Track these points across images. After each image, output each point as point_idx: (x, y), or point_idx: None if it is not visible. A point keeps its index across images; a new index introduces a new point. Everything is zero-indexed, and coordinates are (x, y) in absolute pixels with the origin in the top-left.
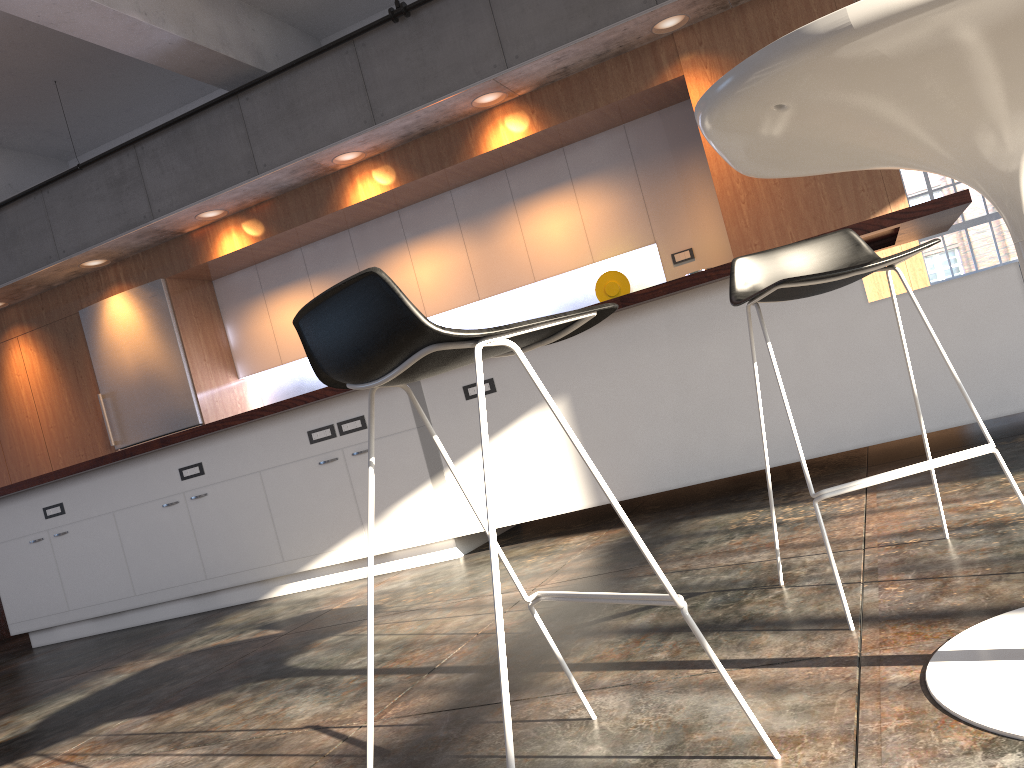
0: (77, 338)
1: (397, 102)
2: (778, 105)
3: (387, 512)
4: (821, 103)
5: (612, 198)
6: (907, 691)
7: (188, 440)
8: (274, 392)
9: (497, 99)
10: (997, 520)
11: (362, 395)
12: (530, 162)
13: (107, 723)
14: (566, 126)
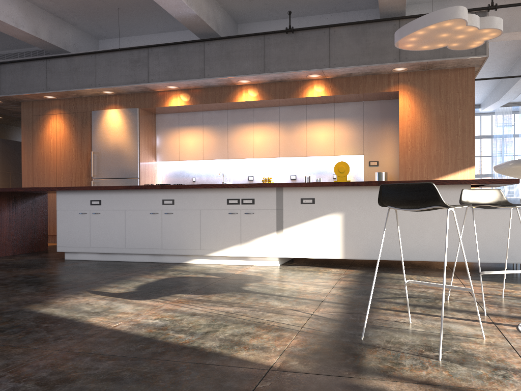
0: (87, 123)
1: (277, 66)
2: None
3: (253, 240)
4: None
5: (350, 130)
6: (514, 331)
7: (172, 189)
8: (169, 171)
9: (317, 77)
10: (518, 296)
11: (256, 190)
12: (318, 105)
13: (178, 294)
14: (342, 96)
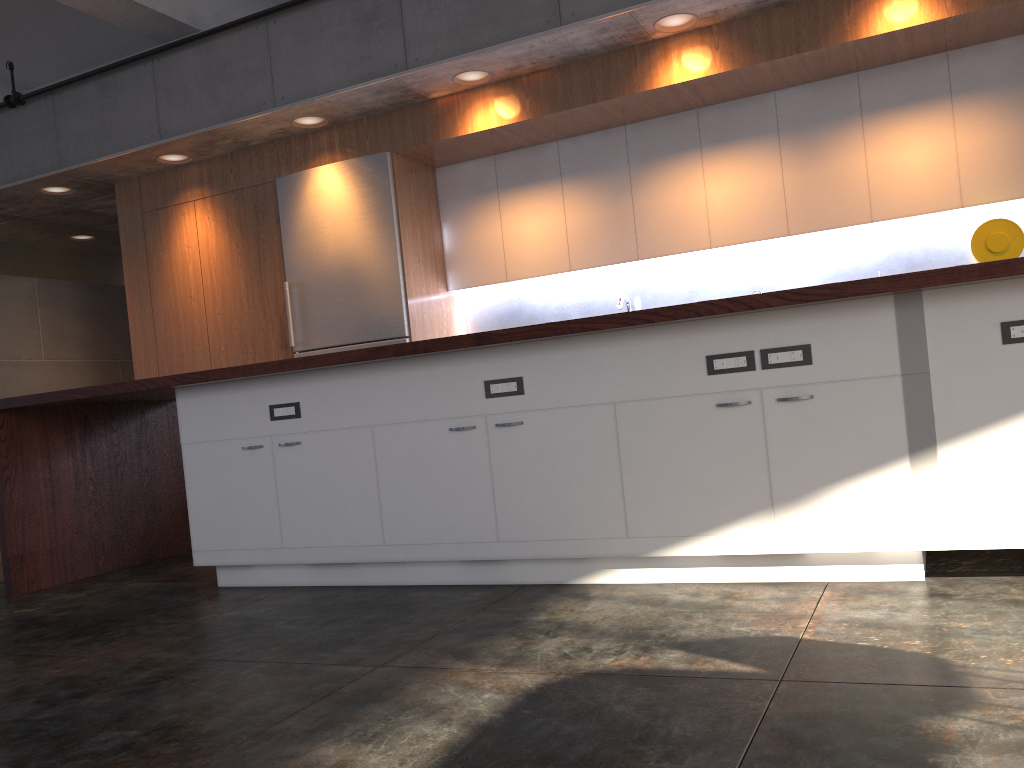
0: (267, 212)
1: None
2: None
3: (819, 494)
4: None
5: (1006, 126)
6: None
7: (514, 342)
8: (483, 315)
9: None
10: None
11: (813, 314)
12: (895, 66)
13: None
14: (986, 16)
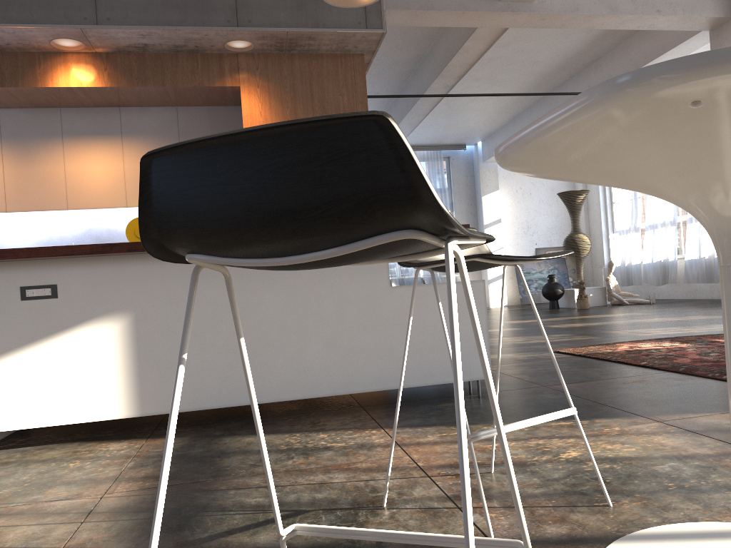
0: None
1: None
2: (692, 101)
3: None
4: (722, 112)
5: None
6: None
7: None
8: None
9: (75, 47)
10: (516, 460)
11: None
12: (86, 109)
13: None
14: (132, 91)
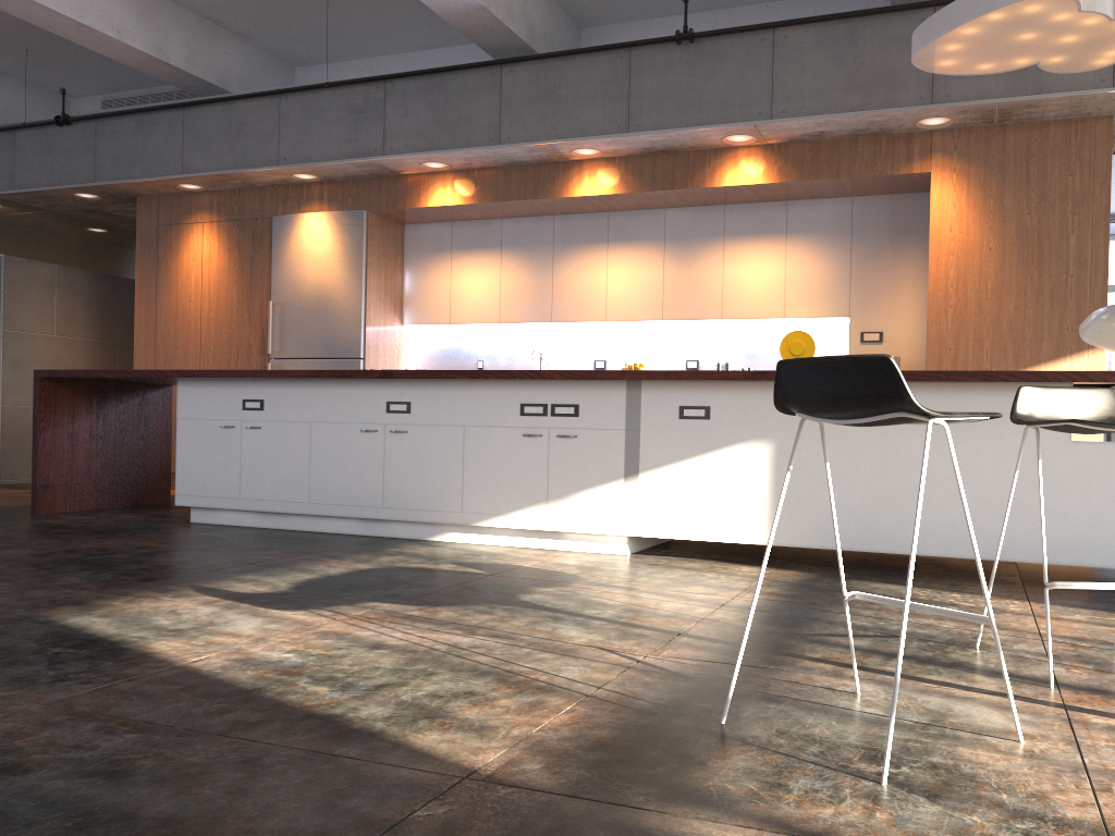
0: (263, 242)
1: (655, 118)
2: None
3: (574, 496)
4: None
5: (820, 263)
6: (1108, 729)
7: (407, 379)
8: (430, 347)
9: (746, 141)
10: None
11: (583, 386)
12: (751, 205)
13: (373, 602)
14: (802, 185)
